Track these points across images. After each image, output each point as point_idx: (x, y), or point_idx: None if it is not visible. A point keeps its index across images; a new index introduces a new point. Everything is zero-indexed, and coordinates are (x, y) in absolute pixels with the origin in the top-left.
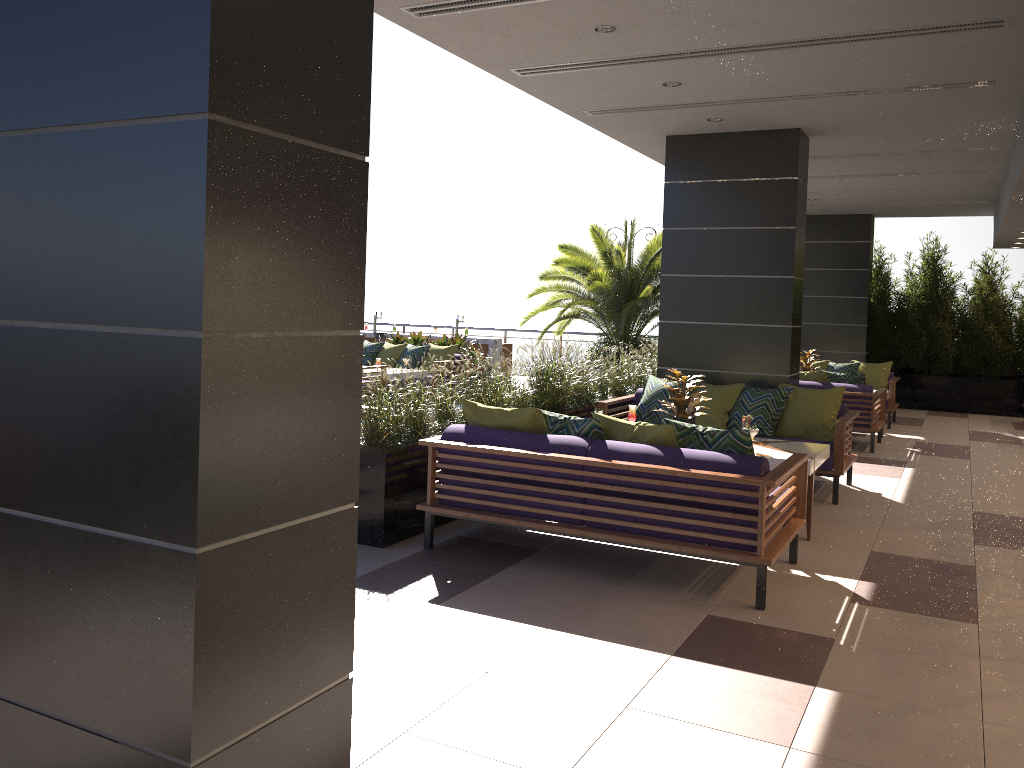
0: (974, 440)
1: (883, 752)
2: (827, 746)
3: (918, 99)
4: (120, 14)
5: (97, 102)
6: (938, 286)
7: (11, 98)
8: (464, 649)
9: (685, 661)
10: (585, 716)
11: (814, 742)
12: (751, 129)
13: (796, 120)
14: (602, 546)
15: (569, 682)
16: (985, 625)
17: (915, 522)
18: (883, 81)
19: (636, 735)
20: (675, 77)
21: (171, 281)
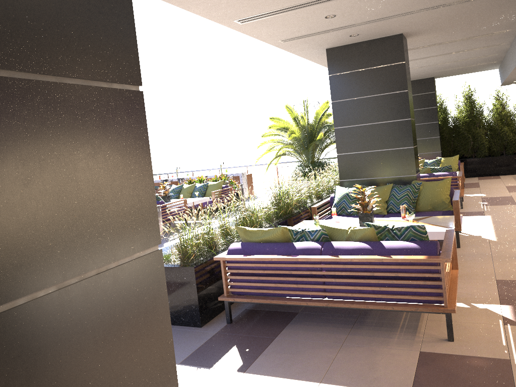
0: (512, 191)
1: None
2: None
3: (473, 5)
4: None
5: None
6: (473, 110)
7: None
8: None
9: None
10: None
11: None
12: (374, 38)
13: (400, 29)
14: None
15: None
16: None
17: (510, 253)
18: None
19: None
20: (332, 11)
21: None
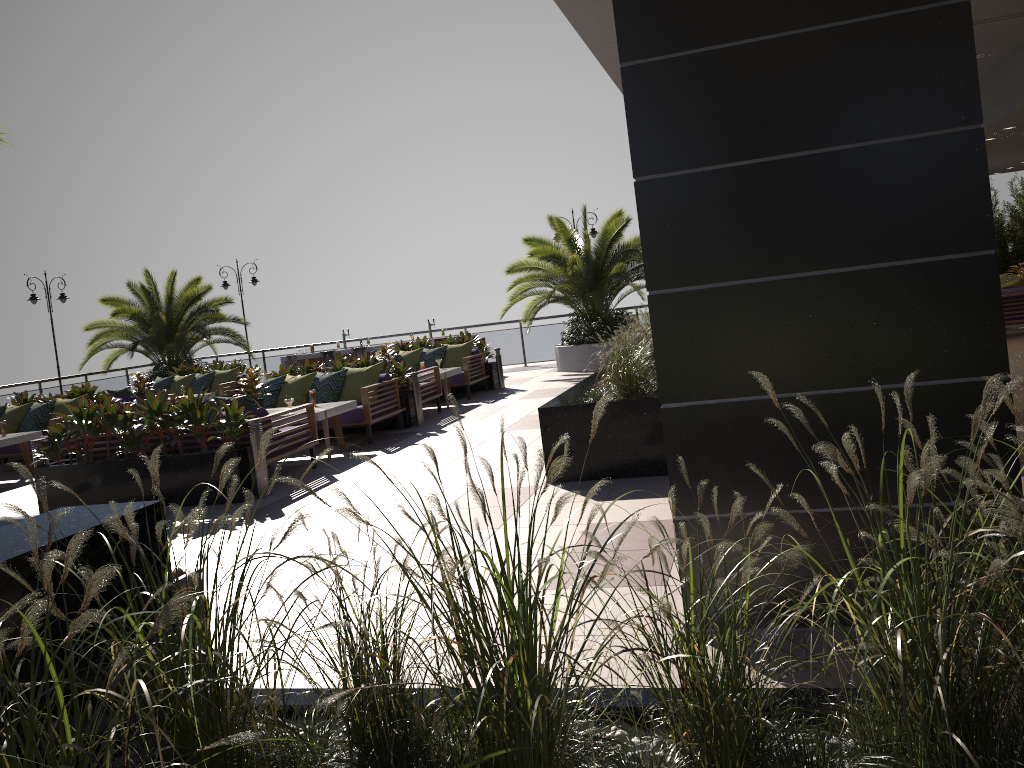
0: None
1: None
2: None
3: None
4: (894, 73)
5: (880, 127)
6: None
7: (793, 132)
8: None
9: None
10: None
11: None
12: None
13: None
14: None
15: None
16: None
17: None
18: None
19: None
20: None
21: (965, 224)
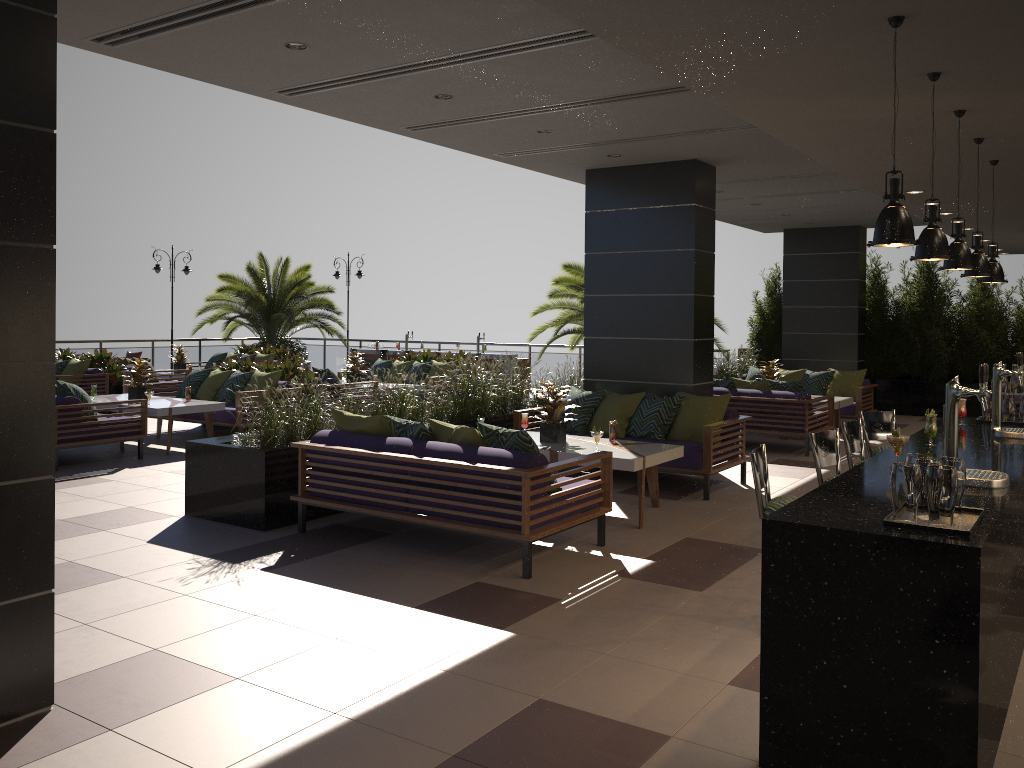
0: None
1: (497, 670)
2: (459, 666)
3: None
4: None
5: None
6: (933, 293)
7: None
8: (254, 600)
9: (418, 611)
10: (298, 643)
11: (452, 663)
12: (655, 161)
13: (686, 153)
14: (450, 531)
15: (311, 622)
16: (707, 592)
17: None
18: (723, 121)
19: (322, 655)
20: (541, 126)
21: None
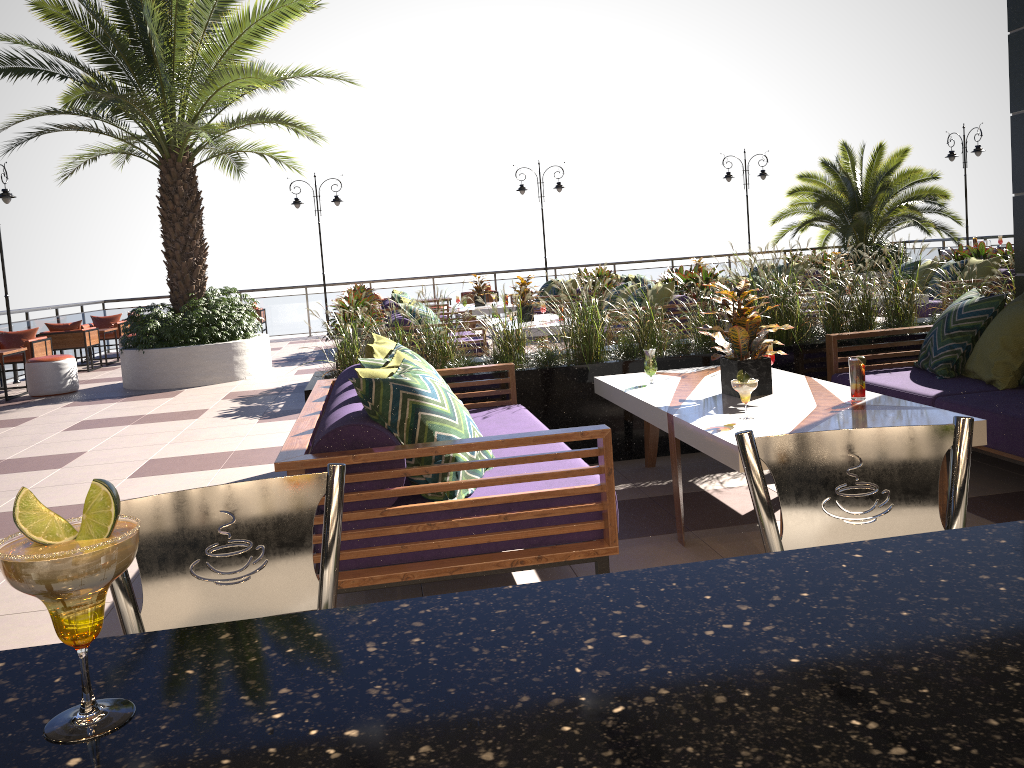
0: None
1: None
2: None
3: None
4: None
5: None
6: None
7: None
8: (20, 597)
9: None
10: None
11: None
12: None
13: None
14: None
15: None
16: None
17: None
18: None
19: None
20: None
21: None
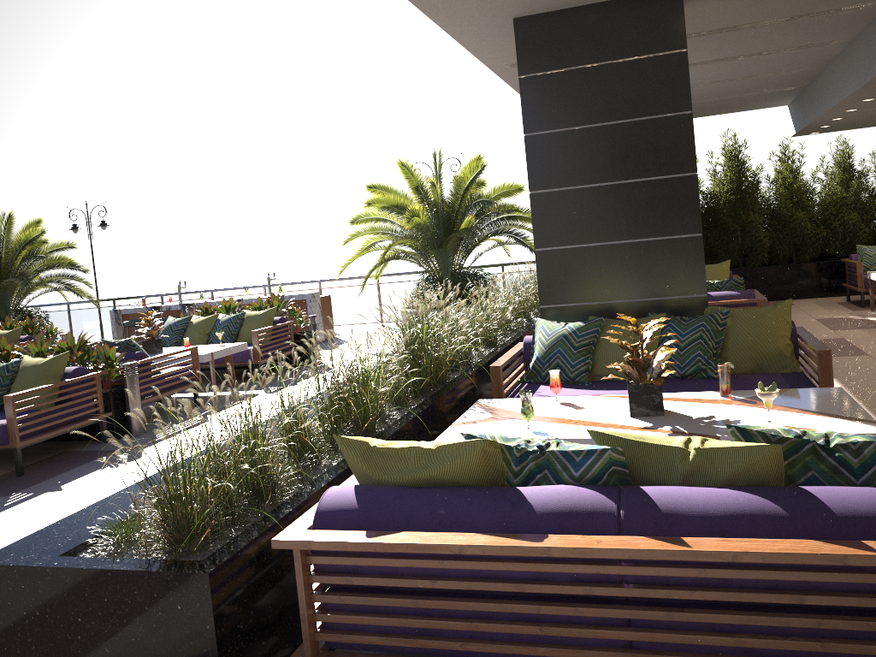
0: (837, 329)
1: None
2: None
3: None
4: None
5: None
6: (743, 180)
7: None
8: None
9: None
10: None
11: None
12: None
13: None
14: None
15: None
16: None
17: None
18: None
19: None
20: None
21: None
